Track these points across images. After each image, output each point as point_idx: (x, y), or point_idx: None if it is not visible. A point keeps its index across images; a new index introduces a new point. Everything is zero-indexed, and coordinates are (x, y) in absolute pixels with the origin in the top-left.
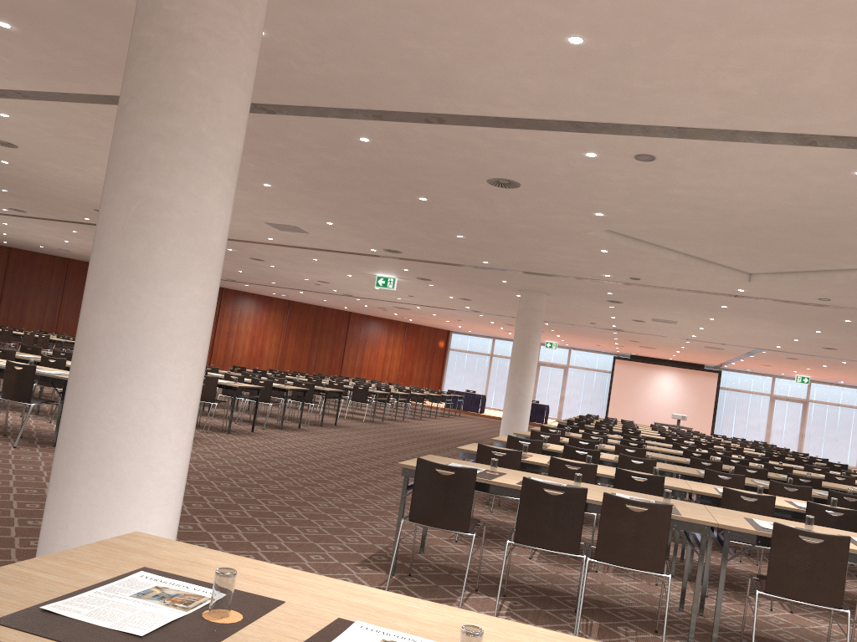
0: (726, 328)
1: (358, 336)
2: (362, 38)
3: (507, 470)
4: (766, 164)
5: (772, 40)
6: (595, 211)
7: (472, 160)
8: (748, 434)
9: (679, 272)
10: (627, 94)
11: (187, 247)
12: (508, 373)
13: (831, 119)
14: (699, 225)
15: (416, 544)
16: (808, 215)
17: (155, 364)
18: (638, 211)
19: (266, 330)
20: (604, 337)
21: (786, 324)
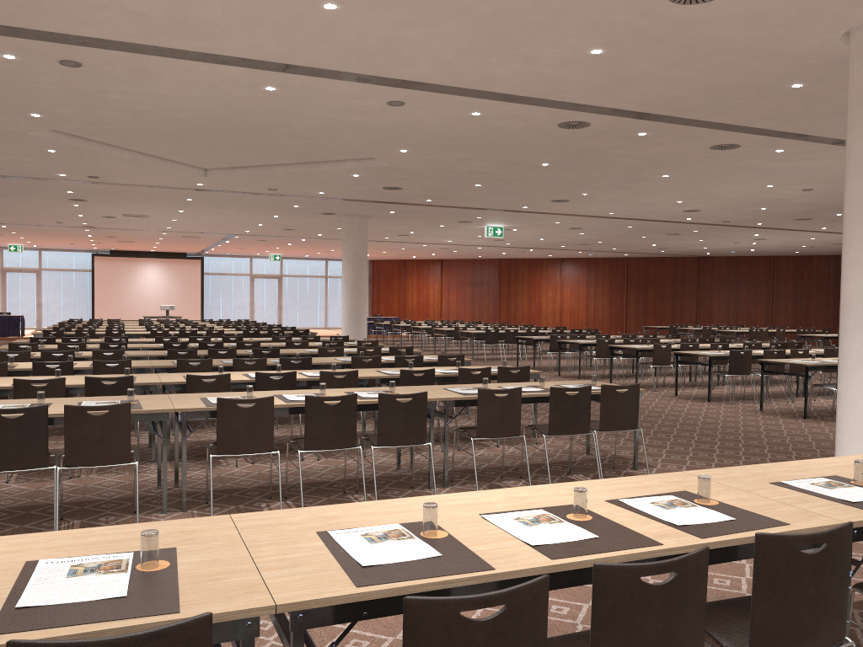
0: (197, 218)
1: None
2: None
3: None
4: (190, 77)
5: None
6: (30, 111)
7: None
8: (235, 313)
9: (138, 170)
10: (34, 2)
11: None
12: None
13: (234, 45)
14: (146, 126)
15: None
16: (240, 119)
17: None
18: (79, 114)
19: None
20: (77, 235)
21: (248, 212)
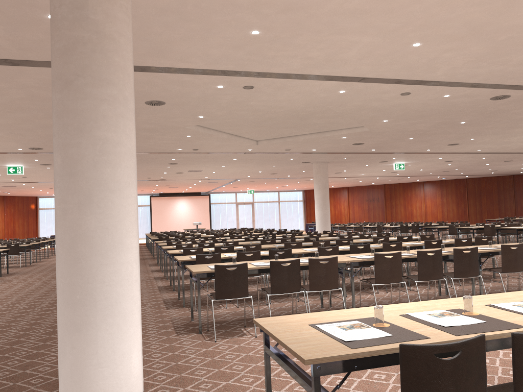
0: (228, 170)
1: None
2: None
3: (232, 262)
4: (304, 89)
5: (343, 37)
6: (200, 115)
7: (145, 91)
8: (228, 225)
9: (223, 144)
10: (262, 57)
11: (130, 166)
12: None
13: (345, 69)
14: (247, 118)
15: (182, 318)
16: (302, 110)
17: (127, 240)
18: (224, 114)
19: None
20: (150, 185)
21: (260, 164)
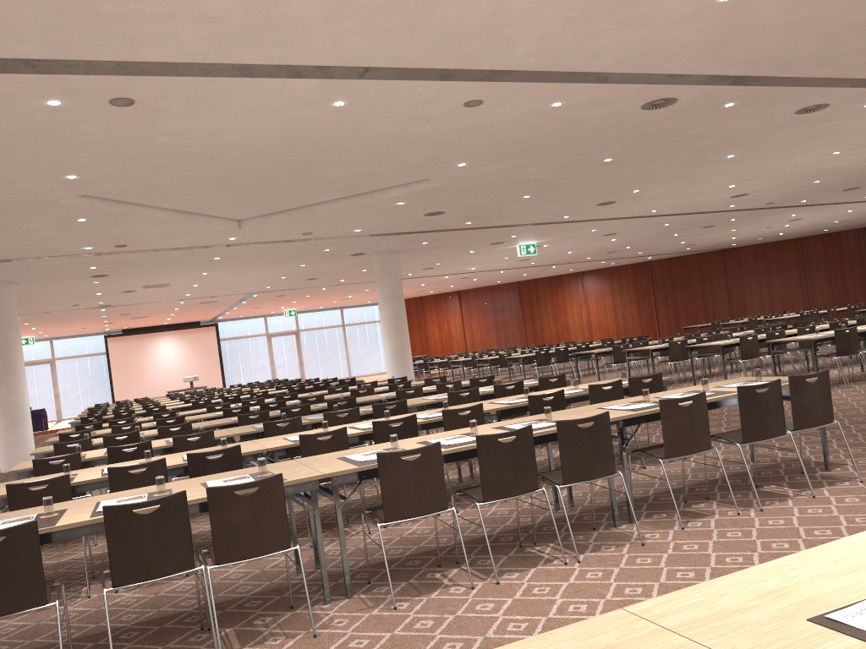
0: (220, 279)
1: None
2: None
3: (64, 503)
4: (253, 100)
5: None
6: (66, 173)
7: None
8: (257, 376)
9: (170, 231)
10: (94, 20)
11: None
12: None
13: (313, 48)
14: (185, 176)
15: None
16: (290, 152)
17: None
18: (120, 168)
19: None
20: (91, 317)
21: (275, 264)
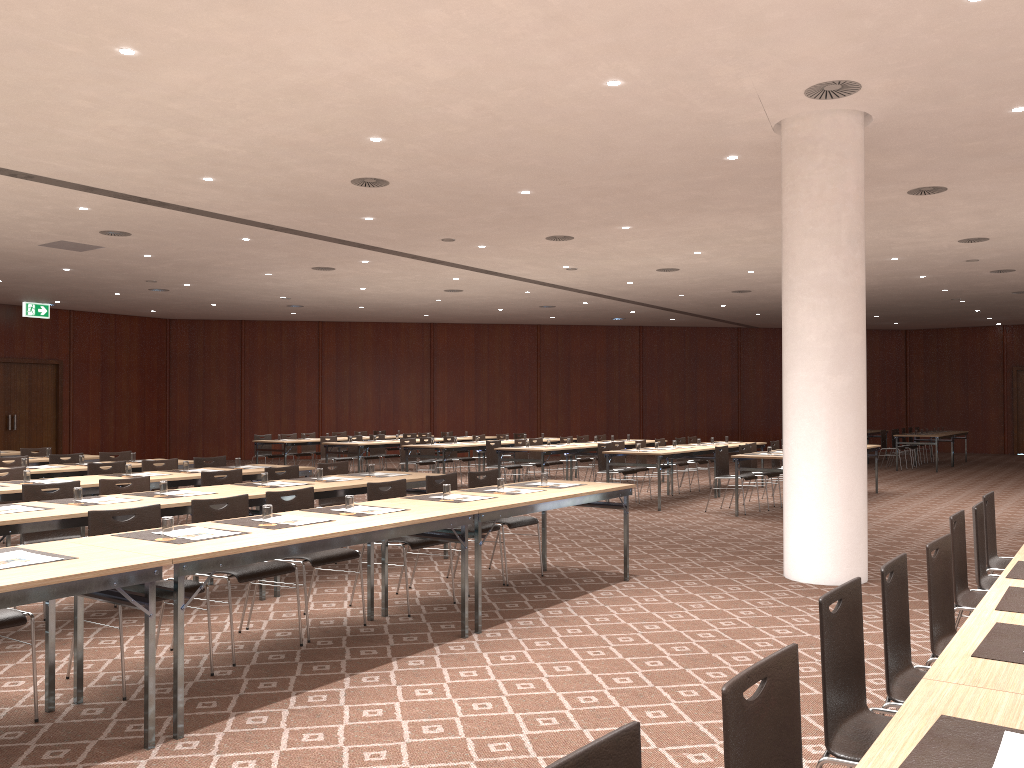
0: None
1: None
2: (1017, 76)
3: None
4: None
5: None
6: None
7: None
8: None
9: None
10: None
11: (791, 349)
12: None
13: None
14: None
15: None
16: None
17: (788, 423)
18: None
19: None
20: None
21: None
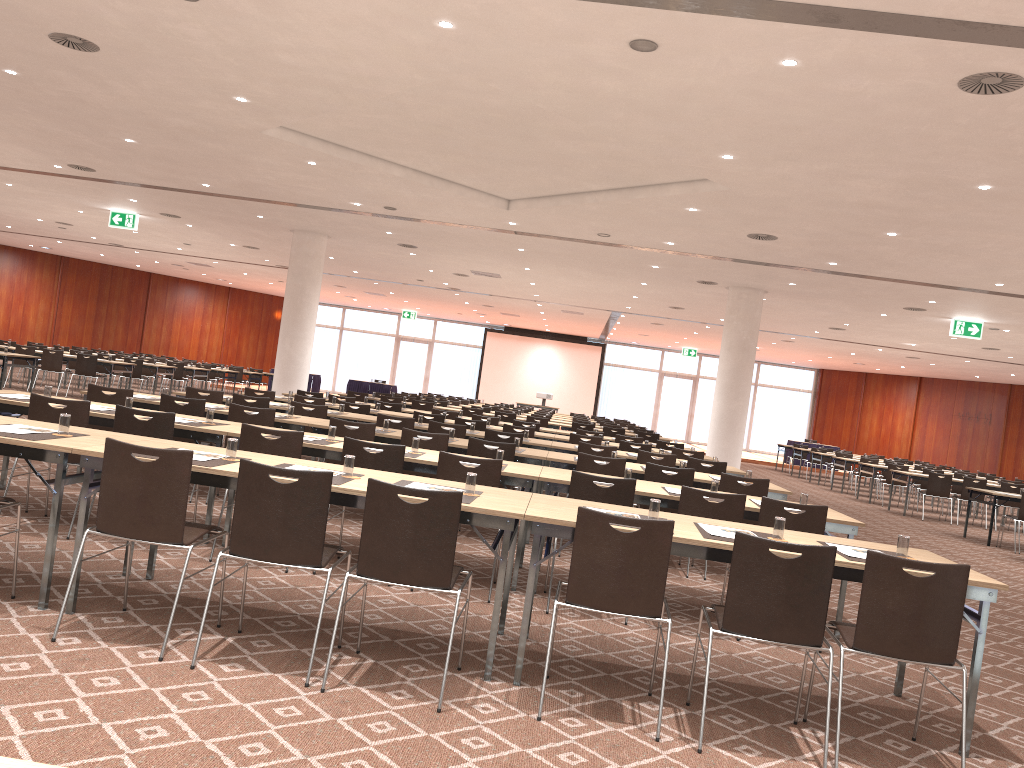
0: (555, 282)
1: (163, 304)
2: None
3: None
4: (331, 8)
5: None
6: (231, 93)
7: None
8: (634, 416)
9: (425, 197)
10: None
11: None
12: (362, 350)
13: None
14: (384, 121)
15: None
16: (480, 104)
17: None
18: (280, 94)
19: (29, 295)
20: (453, 301)
21: (605, 274)
